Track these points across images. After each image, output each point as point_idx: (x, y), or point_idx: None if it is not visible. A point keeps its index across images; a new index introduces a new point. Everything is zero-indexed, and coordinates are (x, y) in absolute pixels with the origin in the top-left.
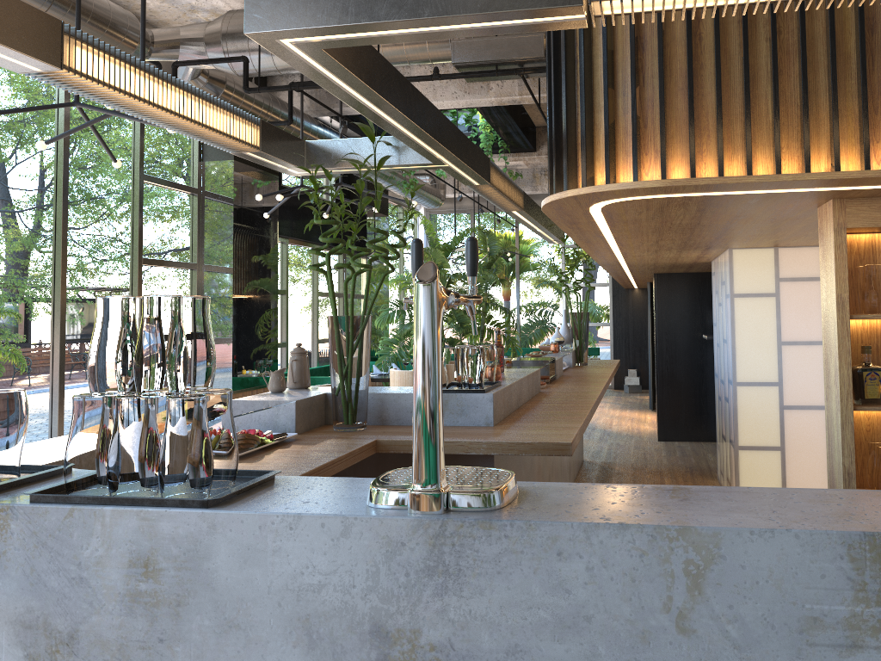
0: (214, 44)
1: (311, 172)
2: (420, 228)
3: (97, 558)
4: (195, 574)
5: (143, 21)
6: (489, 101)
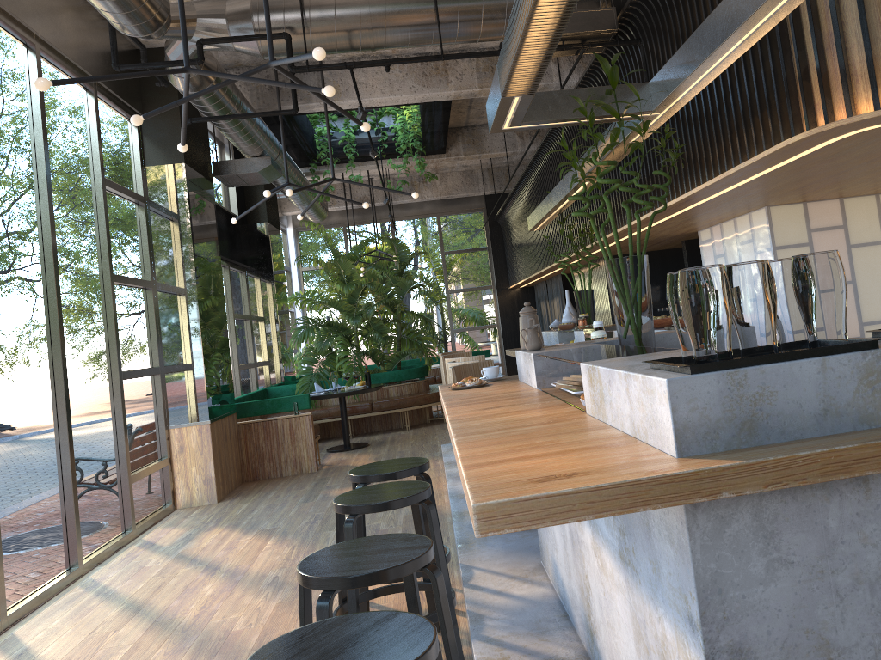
0: (241, 20)
1: (520, 127)
2: (290, 246)
3: None
4: None
5: None
6: (446, 95)
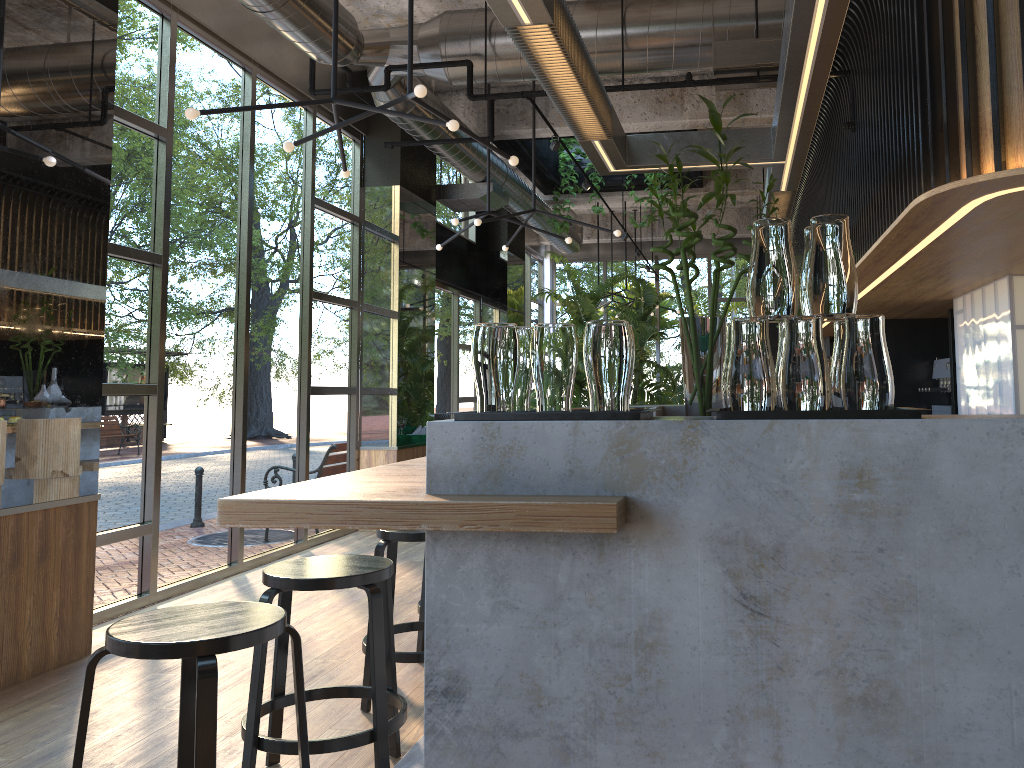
0: (430, 47)
1: (628, 170)
2: (545, 278)
3: (803, 470)
4: (916, 483)
5: (411, 11)
6: (681, 124)
